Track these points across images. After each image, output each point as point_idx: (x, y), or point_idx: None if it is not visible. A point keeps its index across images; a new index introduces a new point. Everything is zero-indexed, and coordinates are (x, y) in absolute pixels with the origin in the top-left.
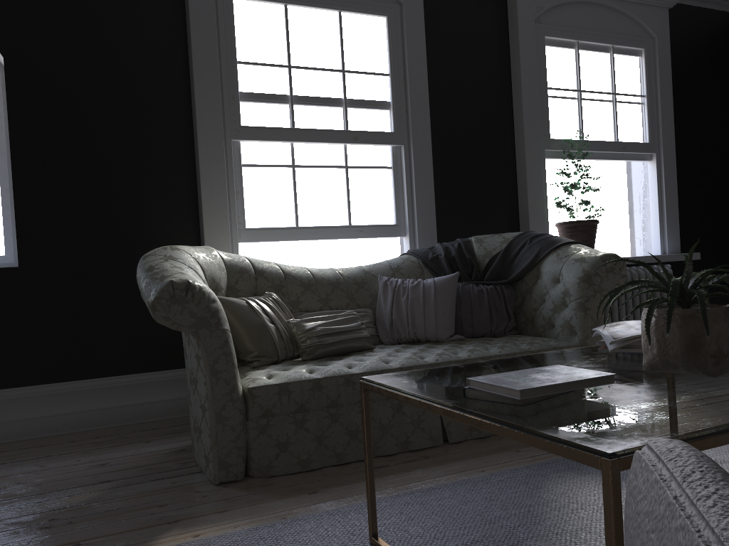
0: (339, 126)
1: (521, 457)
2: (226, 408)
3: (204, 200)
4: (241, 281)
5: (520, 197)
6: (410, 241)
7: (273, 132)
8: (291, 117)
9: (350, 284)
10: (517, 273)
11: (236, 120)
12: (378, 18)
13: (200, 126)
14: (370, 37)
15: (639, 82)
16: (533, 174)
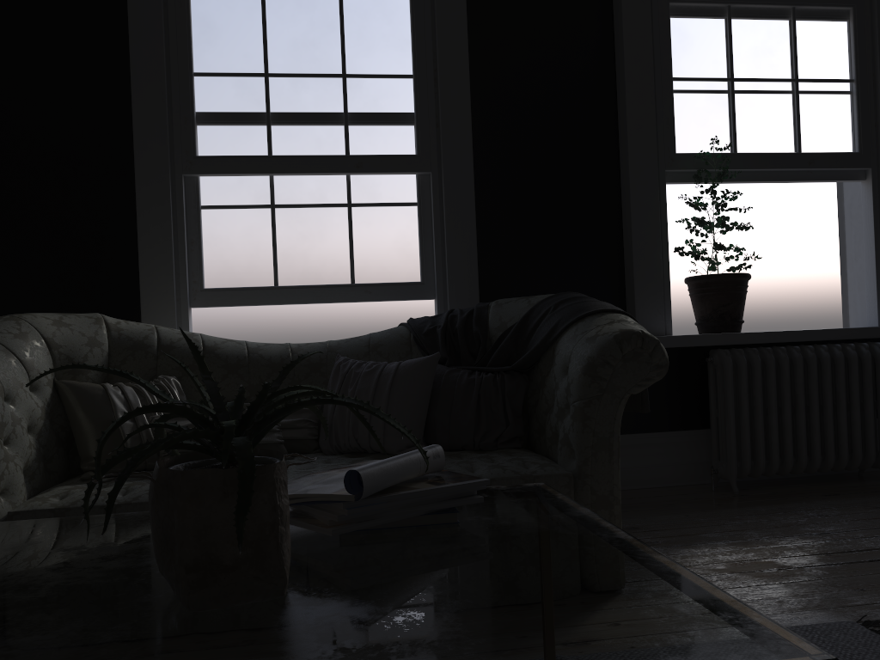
0: (337, 151)
1: None
2: None
3: (142, 253)
4: (131, 361)
5: (625, 242)
6: (438, 305)
7: (239, 162)
8: (267, 142)
9: (300, 365)
10: (524, 356)
11: (189, 149)
12: (398, 0)
13: (138, 159)
14: (385, 26)
15: (843, 59)
16: (642, 207)
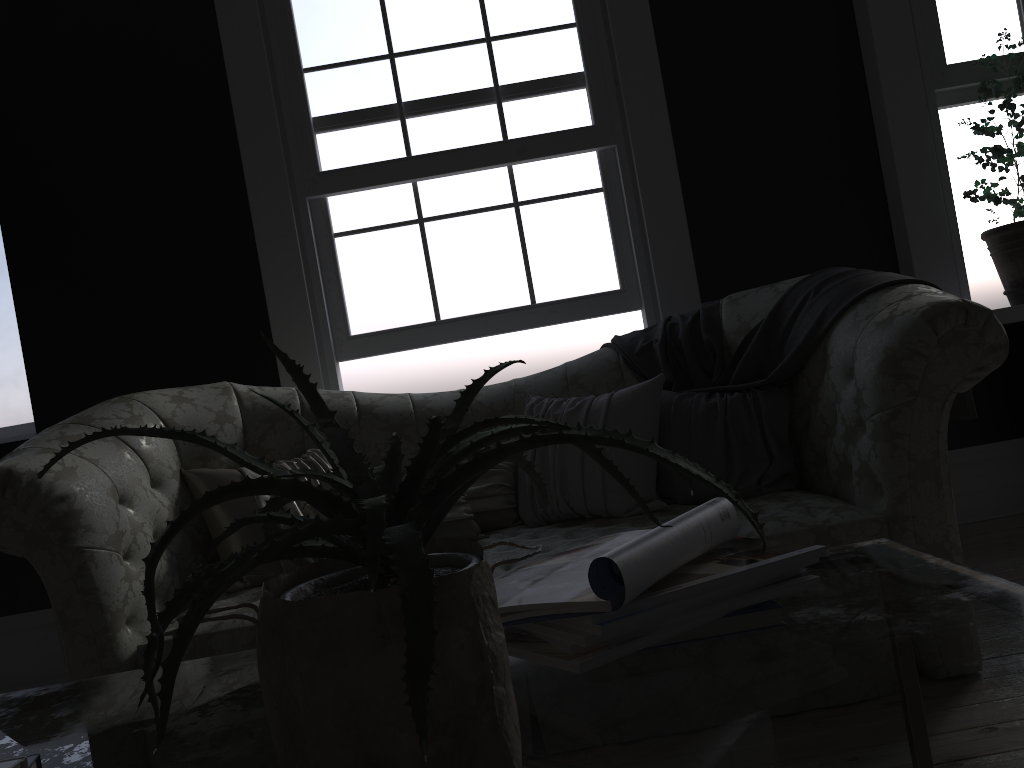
0: (492, 137)
1: None
2: None
3: (270, 302)
4: (271, 435)
5: (890, 196)
6: (648, 316)
7: (372, 172)
8: (403, 140)
9: (482, 415)
10: (782, 363)
11: (310, 164)
12: None
13: (251, 187)
14: None
15: None
16: (909, 145)
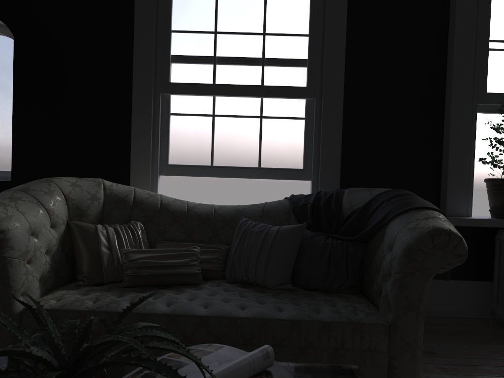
0: (256, 82)
1: None
2: None
3: (133, 140)
4: (116, 210)
5: (444, 151)
6: (312, 185)
7: (194, 87)
8: (213, 75)
9: (218, 220)
10: (363, 232)
11: (165, 78)
12: None
13: (135, 83)
14: (293, 2)
15: None
16: (458, 128)
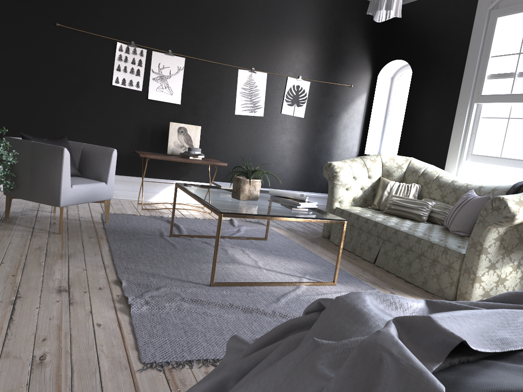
0: None
1: (352, 269)
2: (327, 210)
3: (452, 136)
4: (410, 176)
5: None
6: None
7: (496, 97)
8: (511, 87)
9: (463, 191)
10: None
11: (479, 92)
12: None
13: (460, 97)
14: None
15: None
16: None
